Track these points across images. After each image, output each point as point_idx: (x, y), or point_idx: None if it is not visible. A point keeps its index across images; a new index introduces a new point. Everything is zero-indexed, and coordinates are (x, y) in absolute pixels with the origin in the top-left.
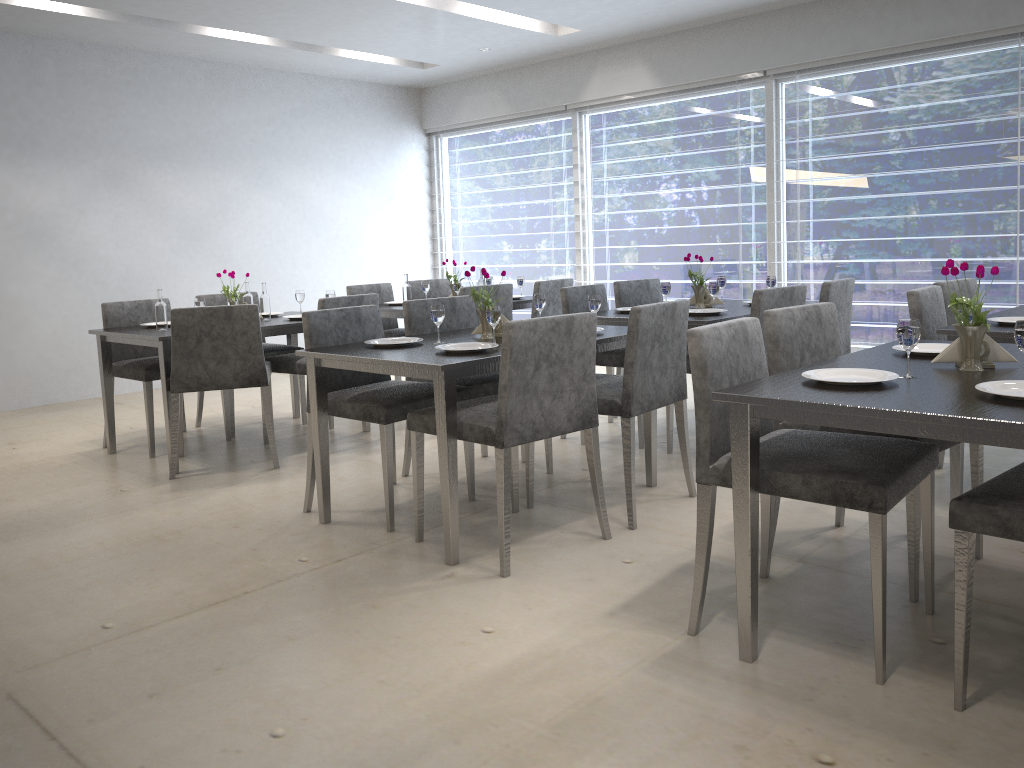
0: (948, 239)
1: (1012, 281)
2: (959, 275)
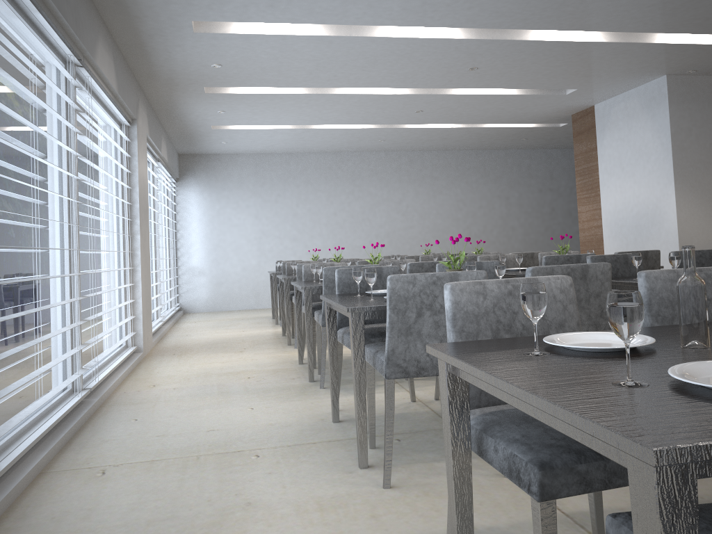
0: (32, 252)
1: (54, 300)
2: (37, 296)
